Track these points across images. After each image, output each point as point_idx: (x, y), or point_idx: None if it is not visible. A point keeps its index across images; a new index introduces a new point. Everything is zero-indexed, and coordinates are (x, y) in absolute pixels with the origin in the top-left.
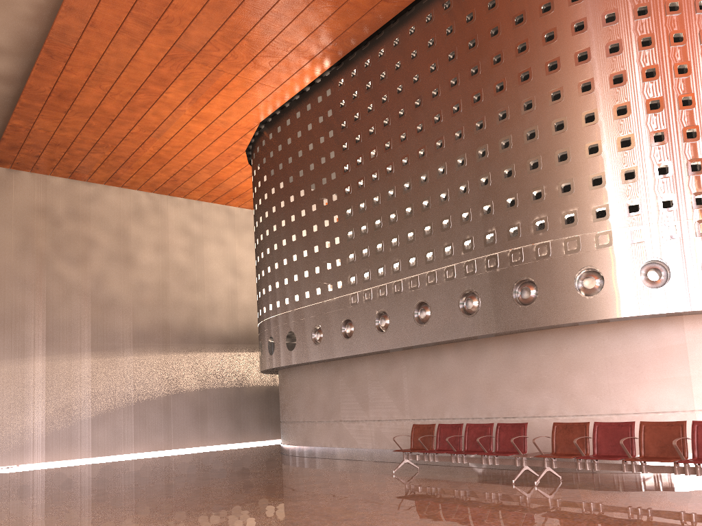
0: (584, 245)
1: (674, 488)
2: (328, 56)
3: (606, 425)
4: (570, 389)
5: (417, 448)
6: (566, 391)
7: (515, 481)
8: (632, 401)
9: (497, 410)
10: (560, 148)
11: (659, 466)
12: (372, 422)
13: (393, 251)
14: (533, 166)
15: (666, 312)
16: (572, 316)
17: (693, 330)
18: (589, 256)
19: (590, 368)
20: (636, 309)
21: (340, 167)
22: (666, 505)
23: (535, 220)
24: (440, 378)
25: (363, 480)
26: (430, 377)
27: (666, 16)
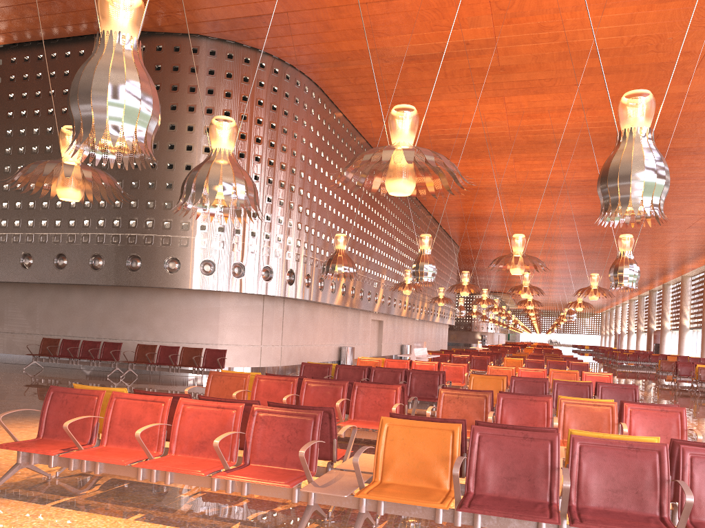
0: (173, 242)
1: (193, 381)
2: (5, 38)
3: (165, 347)
4: (153, 325)
5: (44, 354)
6: (150, 326)
7: (110, 376)
8: (186, 336)
9: (105, 334)
10: (168, 180)
11: (186, 370)
12: (6, 333)
13: (44, 211)
14: (151, 185)
15: (210, 289)
16: (159, 283)
17: (224, 300)
18: (174, 250)
19: (166, 314)
20: (195, 285)
21: (3, 129)
22: (182, 386)
23: (147, 220)
24: (68, 308)
25: (1, 372)
26: (60, 306)
27: (239, 121)
